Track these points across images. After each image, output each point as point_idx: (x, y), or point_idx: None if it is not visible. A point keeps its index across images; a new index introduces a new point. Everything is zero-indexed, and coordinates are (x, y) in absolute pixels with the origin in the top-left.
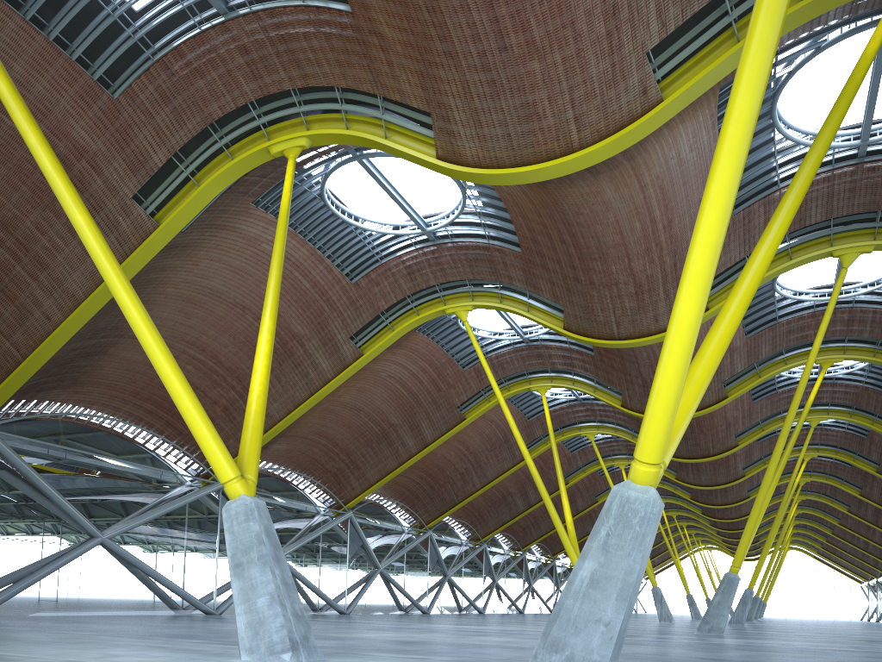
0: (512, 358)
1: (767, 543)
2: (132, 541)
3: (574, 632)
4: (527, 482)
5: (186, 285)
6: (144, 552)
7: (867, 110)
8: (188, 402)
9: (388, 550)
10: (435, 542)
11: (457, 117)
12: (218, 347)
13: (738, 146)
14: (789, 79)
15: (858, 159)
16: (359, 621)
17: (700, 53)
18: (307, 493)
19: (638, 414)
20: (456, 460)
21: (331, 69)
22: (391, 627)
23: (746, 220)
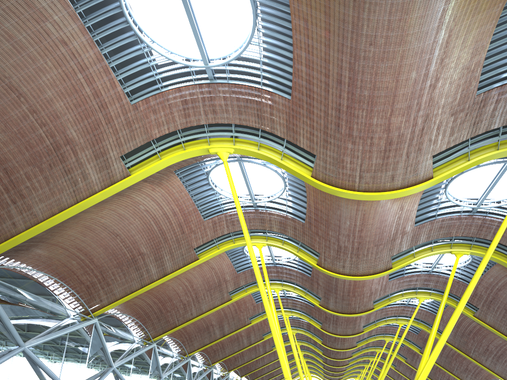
0: None
1: (384, 375)
2: None
3: None
4: (225, 318)
5: None
6: None
7: None
8: None
9: (121, 354)
10: (157, 352)
11: None
12: None
13: None
14: None
15: None
16: None
17: None
18: (61, 297)
19: (329, 271)
20: (182, 293)
21: None
22: None
23: (482, 103)
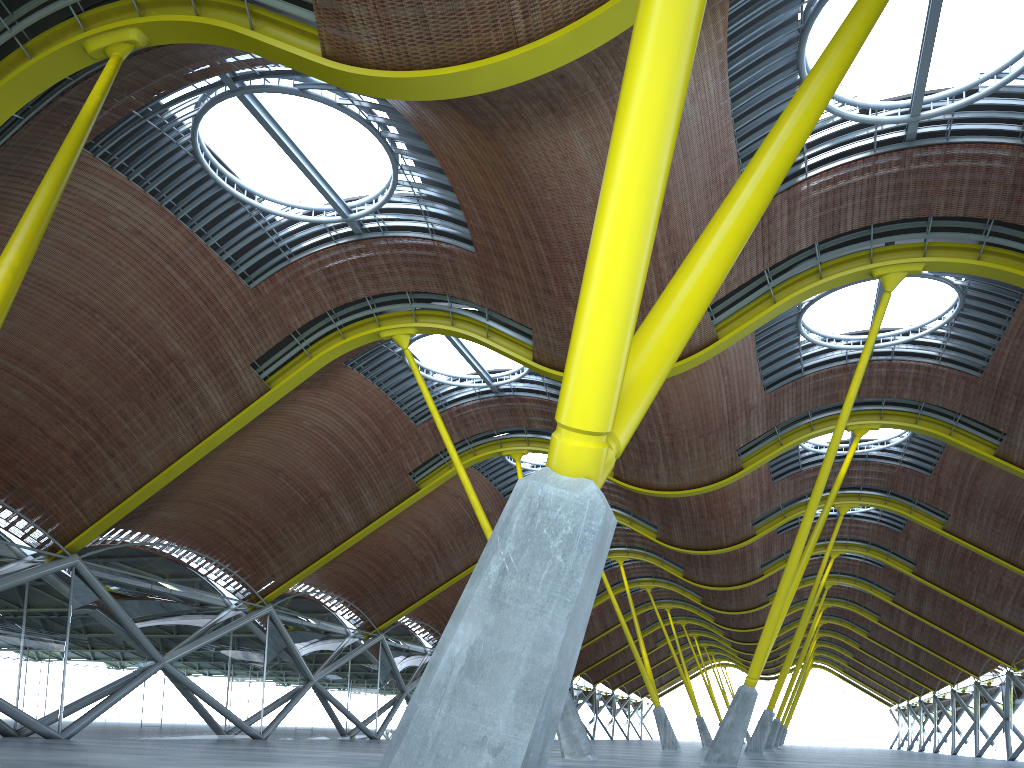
0: (478, 412)
1: (790, 654)
2: None
3: (435, 766)
4: None
5: None
6: None
7: (921, 67)
8: None
9: (325, 657)
10: (388, 649)
11: None
12: (58, 366)
13: None
14: (822, 7)
15: (906, 144)
16: (260, 747)
17: None
18: (208, 579)
19: (635, 487)
20: (413, 545)
21: None
22: (290, 756)
23: (765, 219)
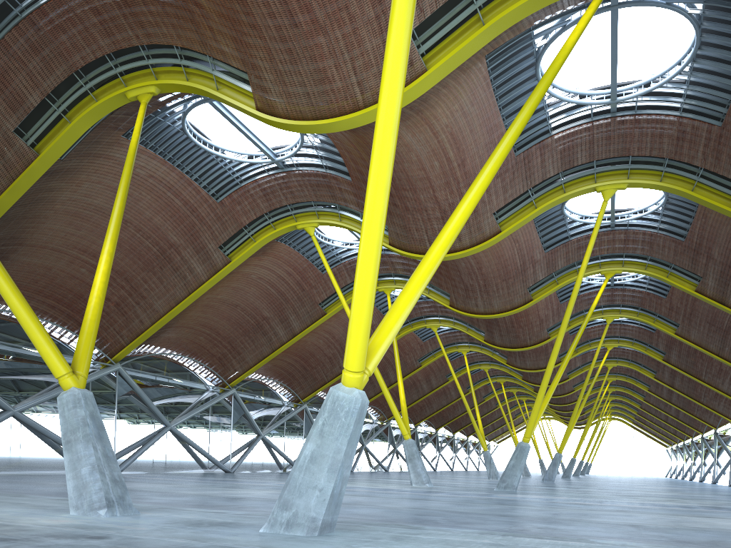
0: None
1: (573, 417)
2: (40, 414)
3: (299, 495)
4: (387, 364)
5: (72, 203)
6: (51, 422)
7: (611, 76)
8: (24, 314)
9: (269, 420)
10: (310, 414)
11: (267, 77)
12: None
13: (385, 141)
14: (545, 50)
15: (611, 114)
16: (231, 479)
17: (454, 33)
18: (195, 374)
19: (463, 312)
20: (324, 347)
21: (168, 31)
22: (248, 484)
23: (526, 160)
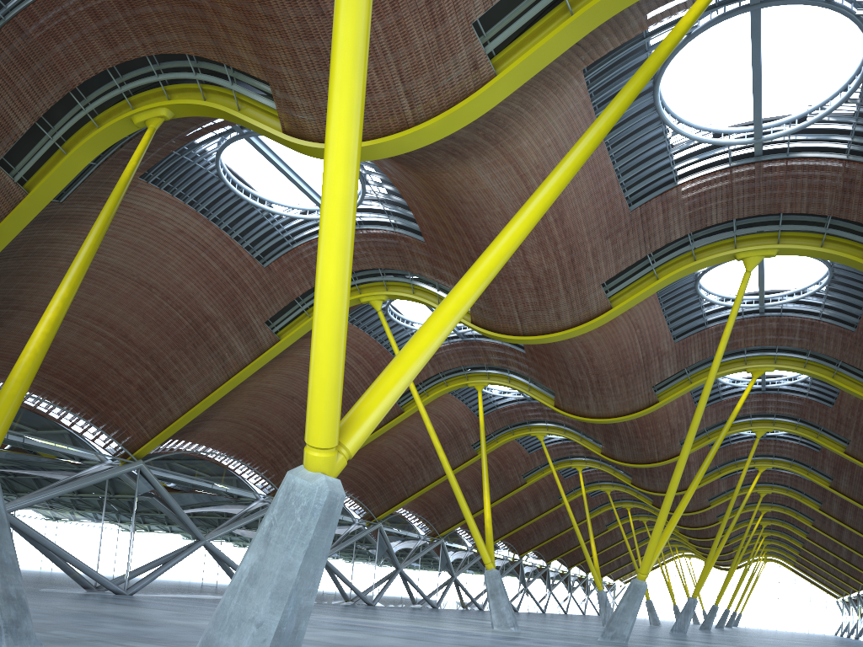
0: (448, 352)
1: (711, 552)
2: (35, 516)
3: (228, 632)
4: None
5: None
6: (48, 527)
7: (754, 105)
8: None
9: (333, 540)
10: (385, 535)
11: (292, 87)
12: (127, 325)
13: (345, 80)
14: (665, 68)
15: (754, 158)
16: None
17: (533, 27)
18: (240, 478)
19: (570, 415)
20: (404, 454)
21: (178, 35)
22: None
23: (644, 217)
